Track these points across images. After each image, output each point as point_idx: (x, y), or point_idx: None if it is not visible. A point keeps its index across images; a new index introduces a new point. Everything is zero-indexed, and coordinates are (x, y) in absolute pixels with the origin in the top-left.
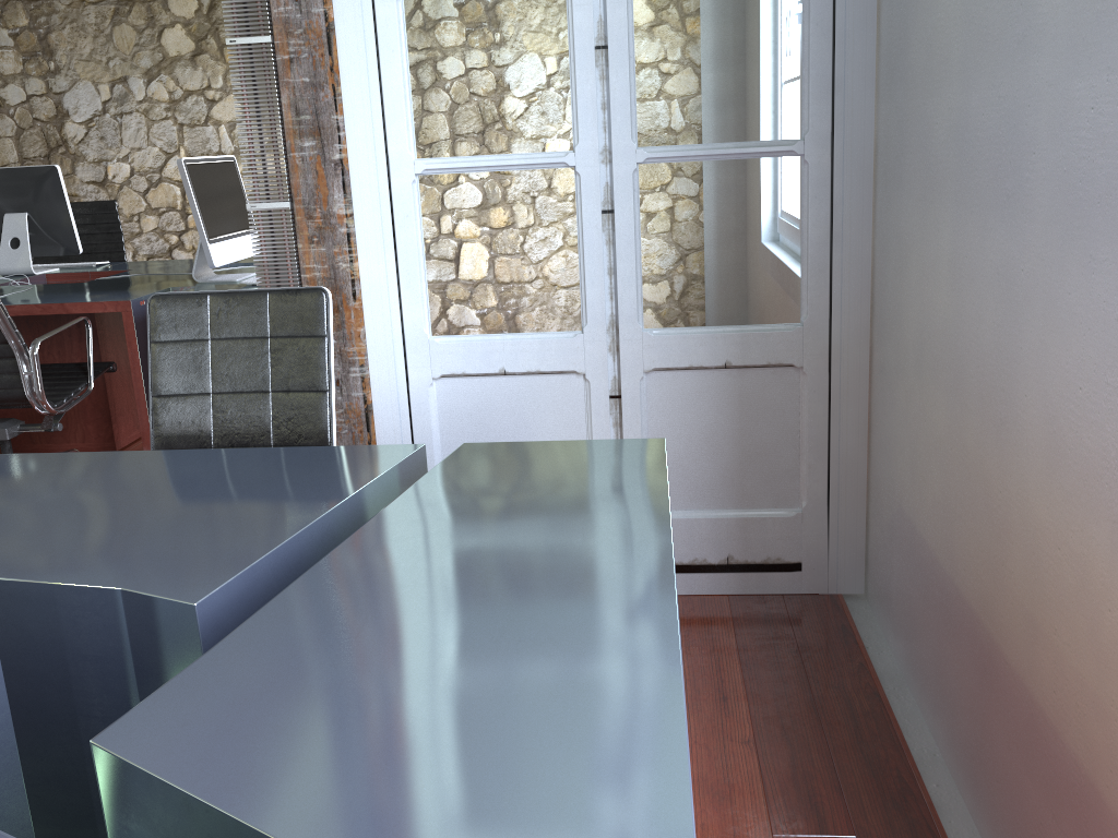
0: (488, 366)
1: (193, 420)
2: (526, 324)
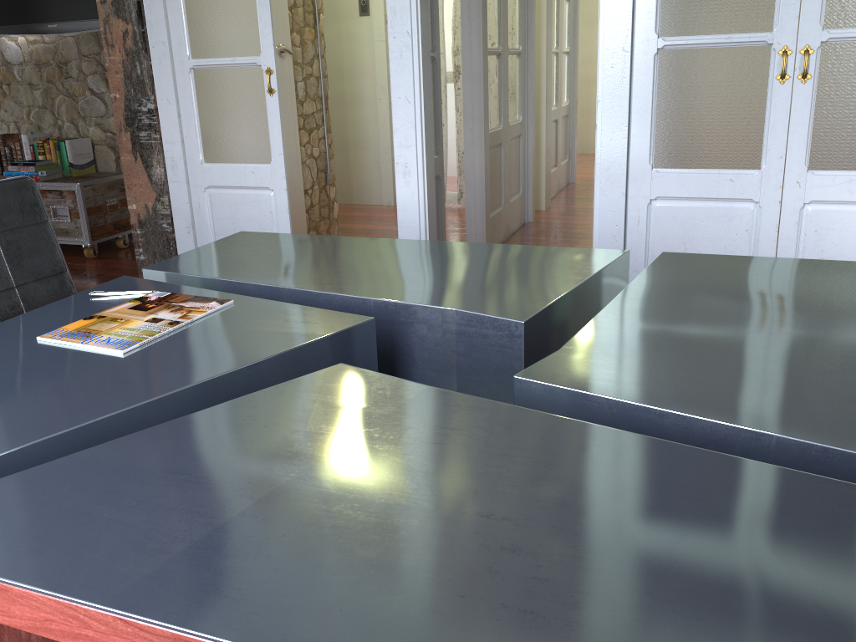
0: None
1: None
2: None
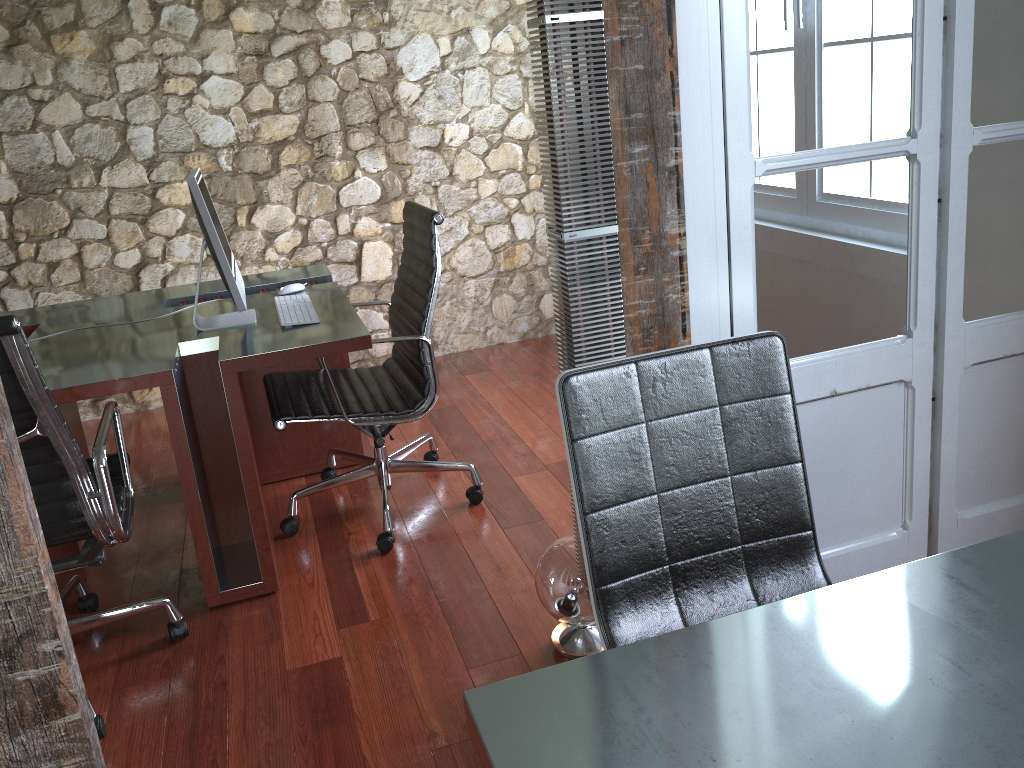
0: (819, 389)
1: (641, 534)
2: (854, 336)
